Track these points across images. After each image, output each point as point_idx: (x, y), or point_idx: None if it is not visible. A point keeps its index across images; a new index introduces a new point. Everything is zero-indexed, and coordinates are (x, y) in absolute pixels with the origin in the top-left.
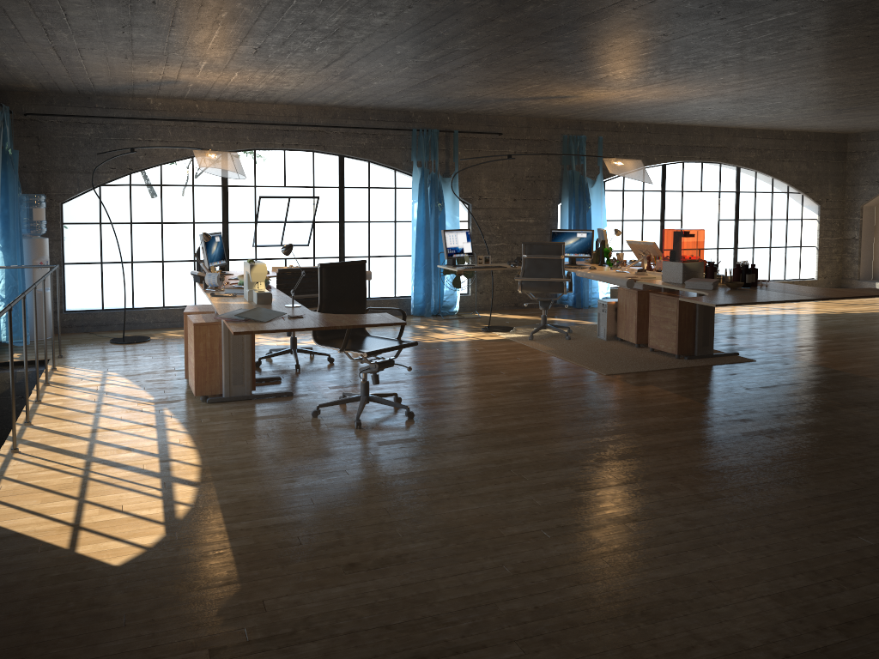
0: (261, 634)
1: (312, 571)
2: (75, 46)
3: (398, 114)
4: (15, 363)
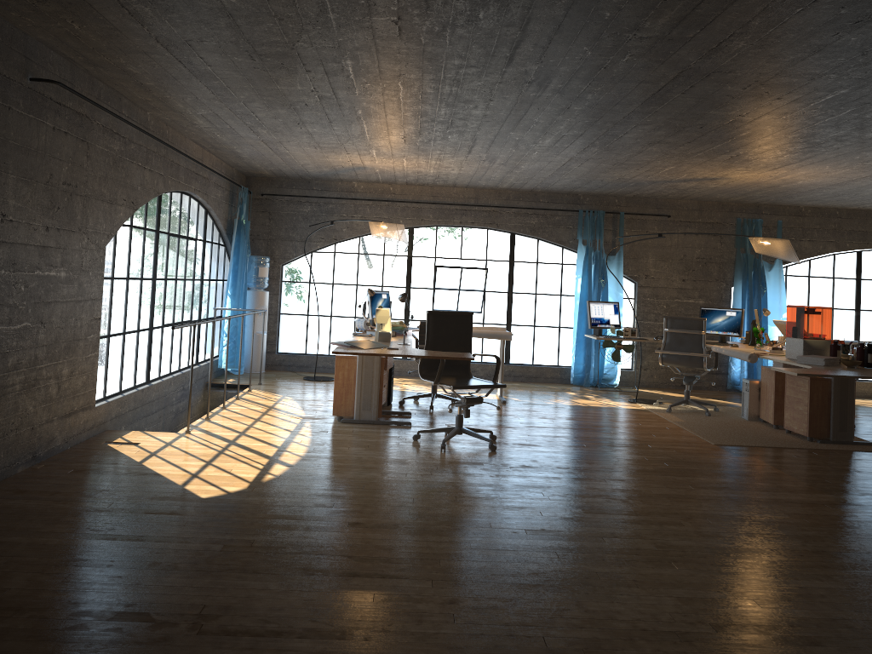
0: (262, 544)
1: (325, 521)
2: (276, 140)
3: (567, 197)
4: (230, 386)
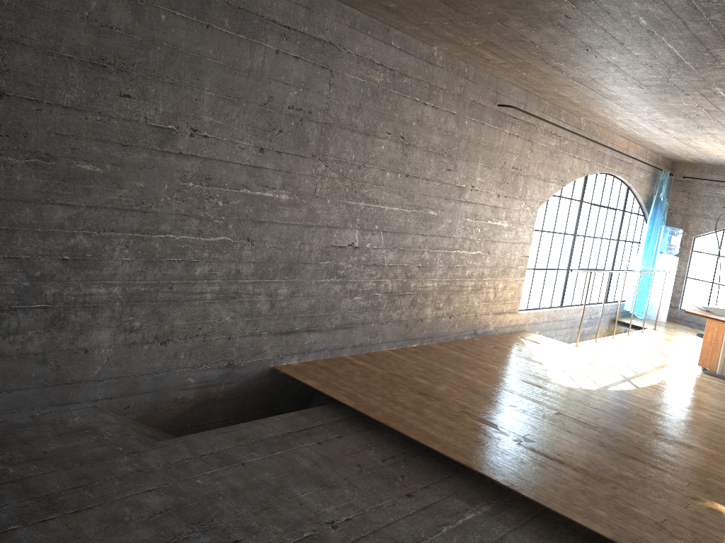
0: (582, 420)
1: (636, 425)
2: (685, 137)
3: None
4: (631, 326)
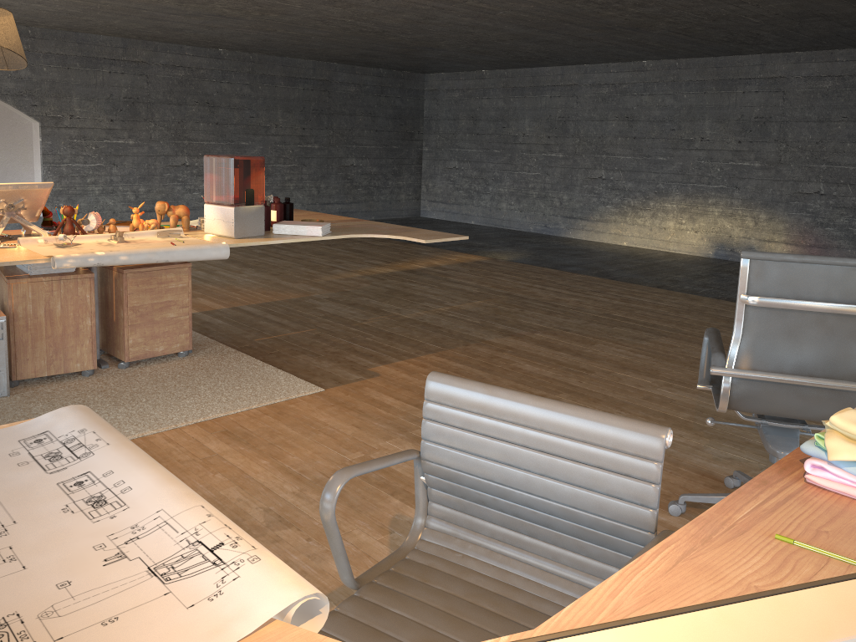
0: None
1: None
2: None
3: None
4: None
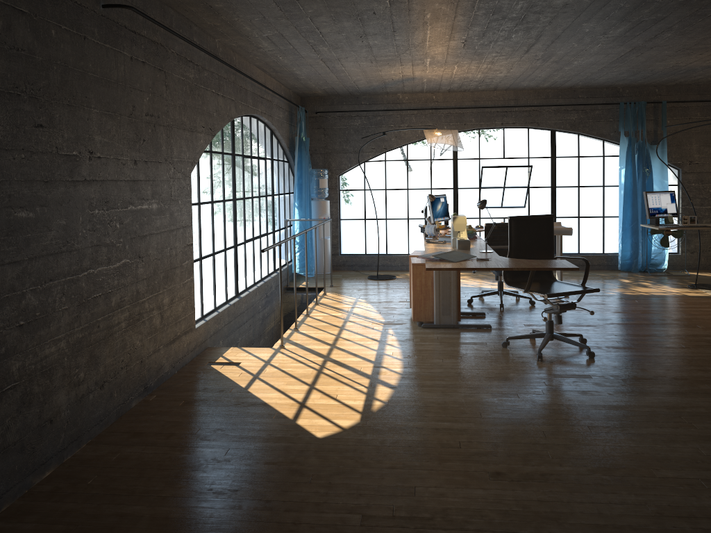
0: (404, 513)
1: (462, 472)
2: (335, 57)
3: (606, 90)
4: (304, 289)
